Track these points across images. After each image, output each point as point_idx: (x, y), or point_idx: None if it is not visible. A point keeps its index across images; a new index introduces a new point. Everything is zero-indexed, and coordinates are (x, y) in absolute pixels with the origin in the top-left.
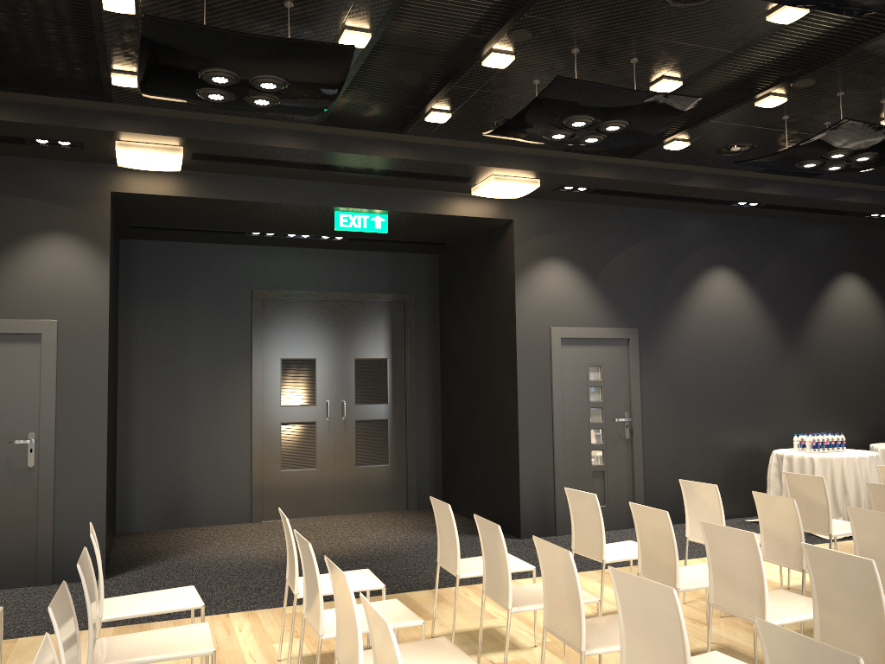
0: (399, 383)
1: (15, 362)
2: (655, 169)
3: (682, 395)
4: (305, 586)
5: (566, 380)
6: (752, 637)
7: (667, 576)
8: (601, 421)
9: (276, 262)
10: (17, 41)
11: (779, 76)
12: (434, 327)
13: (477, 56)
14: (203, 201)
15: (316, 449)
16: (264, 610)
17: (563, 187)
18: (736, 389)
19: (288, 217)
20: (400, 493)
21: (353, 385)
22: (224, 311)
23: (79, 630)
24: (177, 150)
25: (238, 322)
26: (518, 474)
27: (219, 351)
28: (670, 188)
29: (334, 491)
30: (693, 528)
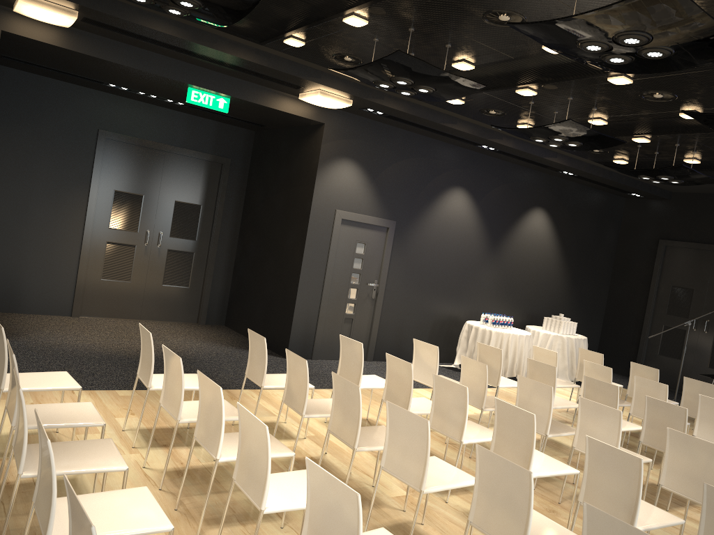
0: (207, 226)
1: None
2: (434, 111)
3: (415, 274)
4: (164, 384)
5: (339, 250)
6: (441, 446)
7: (402, 404)
8: (358, 283)
9: (123, 110)
10: None
11: (536, 78)
12: (242, 187)
13: (341, 14)
14: (81, 55)
15: (133, 266)
16: (101, 391)
17: (367, 108)
18: (451, 275)
19: (147, 82)
20: (194, 310)
21: (171, 221)
22: (71, 142)
23: None
24: (73, 13)
25: (82, 153)
26: (293, 312)
27: (63, 175)
28: (441, 127)
29: (142, 301)
30: (416, 372)
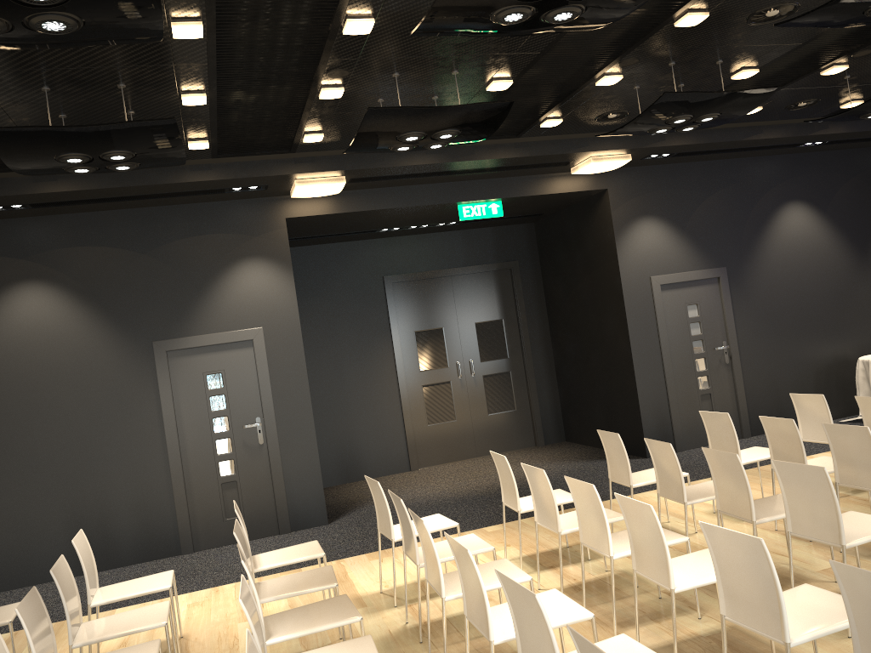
0: (515, 339)
1: (237, 364)
2: (730, 129)
3: (771, 320)
4: (534, 502)
5: (669, 320)
6: (866, 509)
7: None
8: (703, 351)
9: (399, 250)
10: (243, 125)
11: (840, 51)
12: (538, 286)
13: (591, 79)
14: (354, 214)
15: (454, 403)
16: (469, 531)
17: (650, 155)
18: (819, 308)
19: (417, 214)
20: (528, 432)
21: (477, 345)
22: (363, 298)
23: (341, 559)
24: (341, 180)
25: (375, 305)
26: (637, 404)
27: (364, 332)
28: (744, 143)
29: (473, 437)
30: (805, 431)
